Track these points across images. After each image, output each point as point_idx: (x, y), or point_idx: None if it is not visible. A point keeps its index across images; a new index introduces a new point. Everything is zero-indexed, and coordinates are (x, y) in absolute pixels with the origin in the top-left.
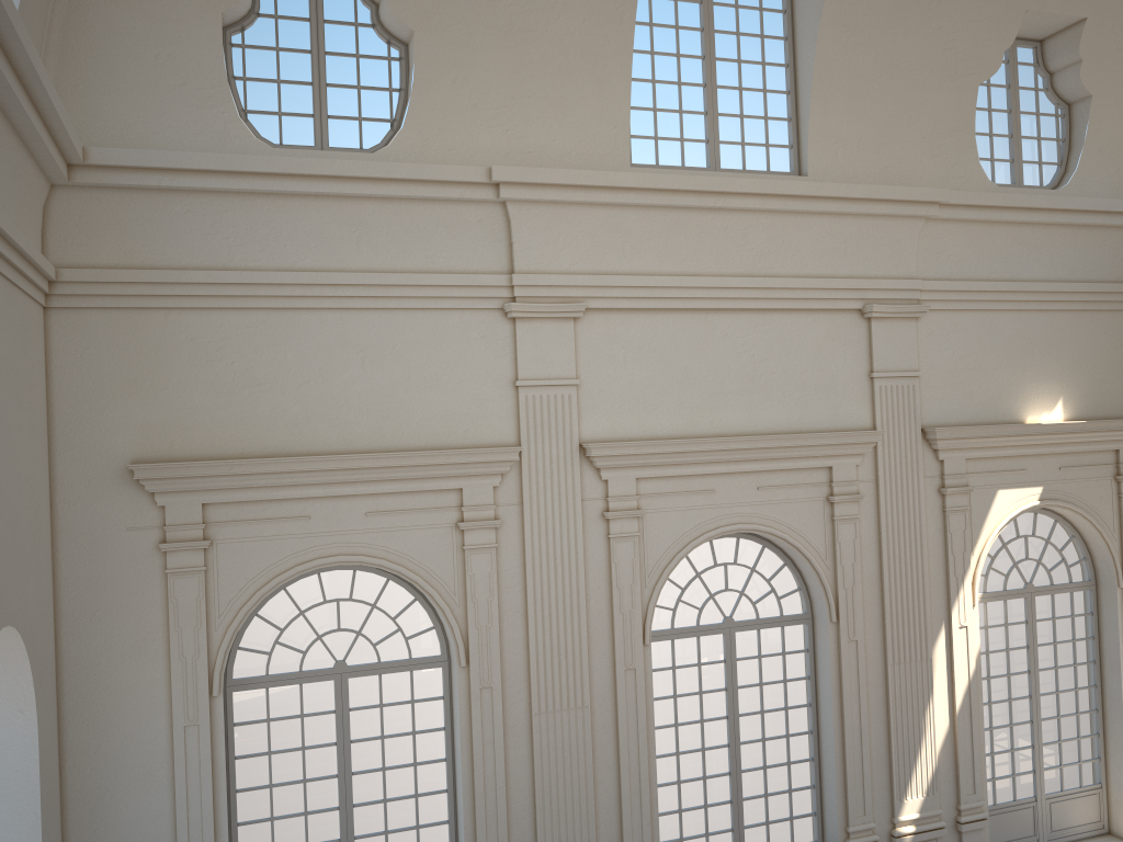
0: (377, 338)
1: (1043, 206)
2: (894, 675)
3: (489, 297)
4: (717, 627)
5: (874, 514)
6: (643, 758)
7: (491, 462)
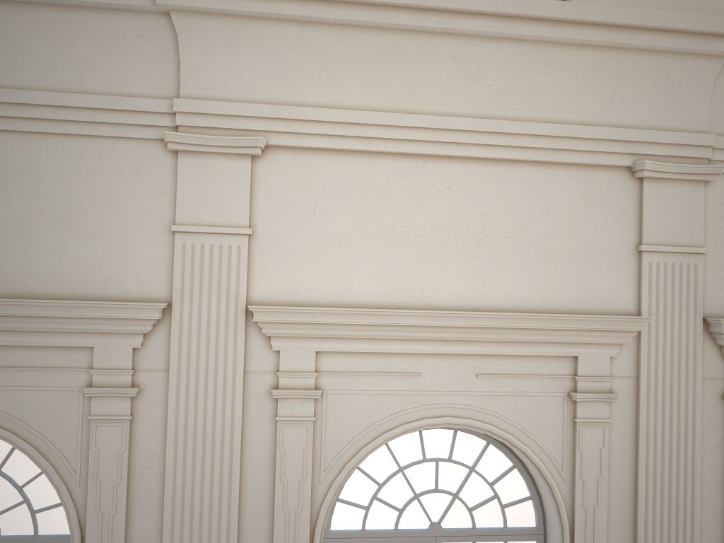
0: (7, 165)
1: None
2: None
3: (148, 126)
4: (420, 535)
5: (632, 419)
6: None
7: (125, 319)
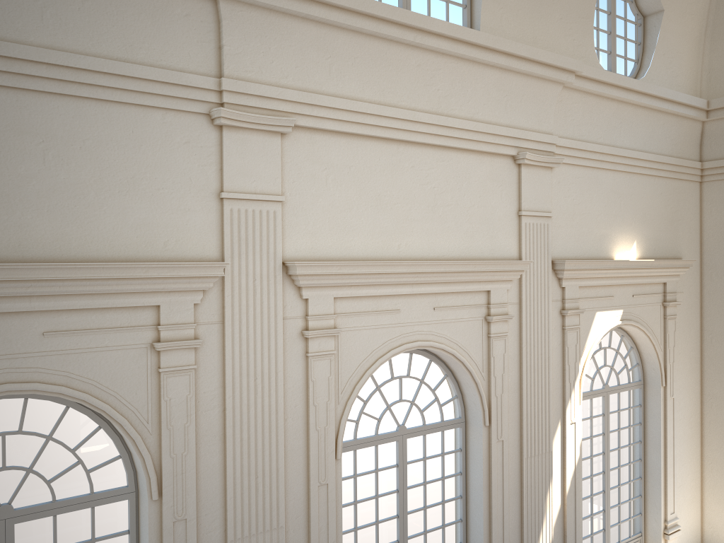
0: (64, 129)
1: (637, 89)
2: (527, 467)
3: (195, 100)
4: (393, 435)
5: (517, 332)
6: None
7: (194, 277)
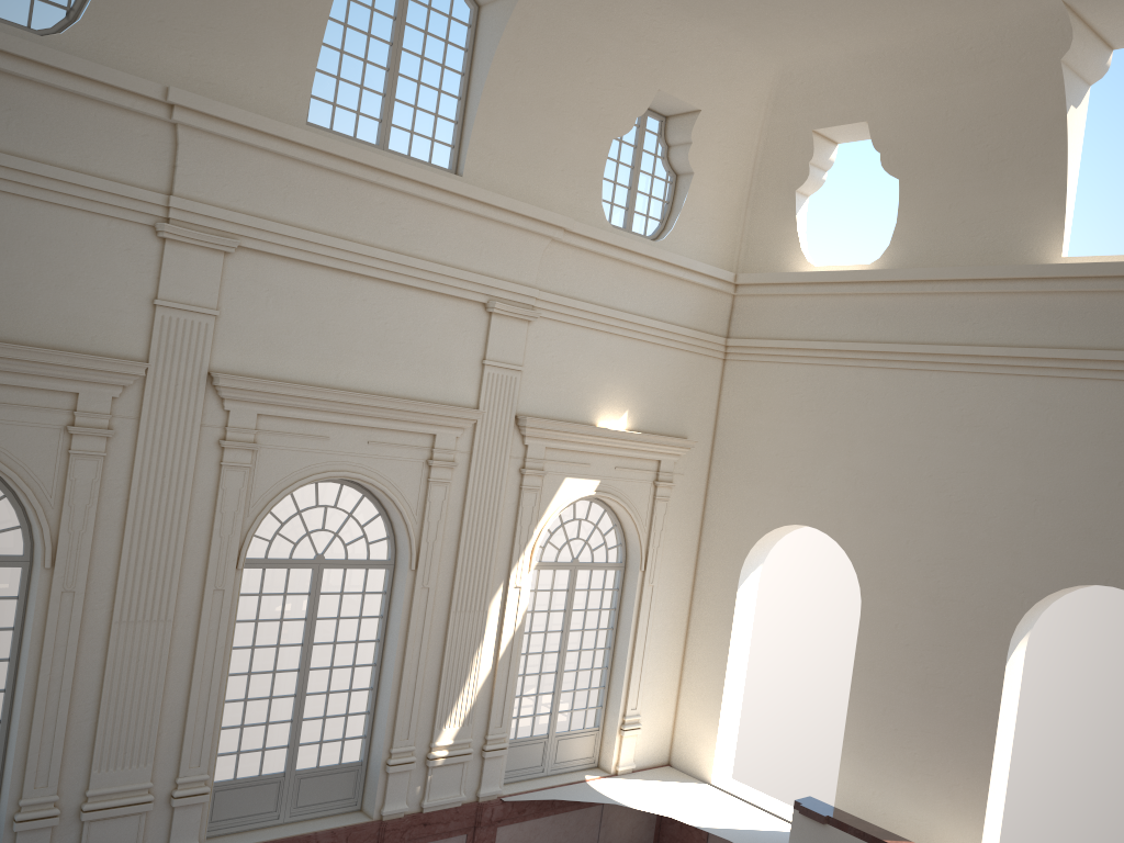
0: (13, 225)
1: (642, 252)
2: (454, 621)
3: (142, 212)
4: (308, 562)
5: (464, 482)
6: (216, 673)
7: (116, 372)
